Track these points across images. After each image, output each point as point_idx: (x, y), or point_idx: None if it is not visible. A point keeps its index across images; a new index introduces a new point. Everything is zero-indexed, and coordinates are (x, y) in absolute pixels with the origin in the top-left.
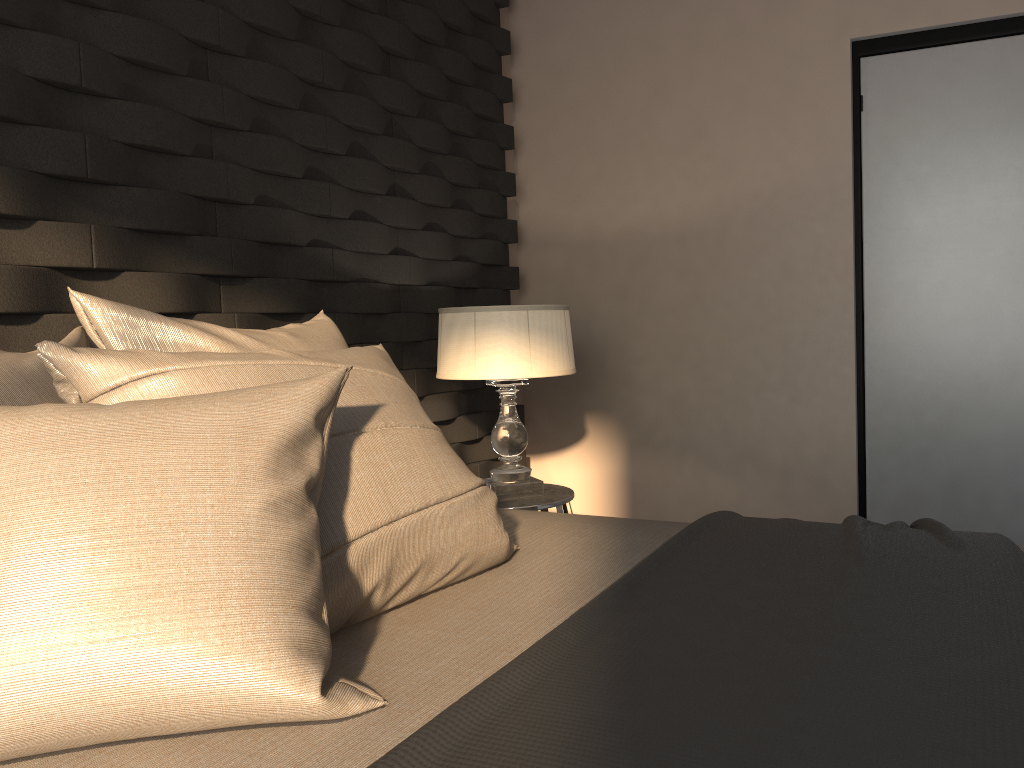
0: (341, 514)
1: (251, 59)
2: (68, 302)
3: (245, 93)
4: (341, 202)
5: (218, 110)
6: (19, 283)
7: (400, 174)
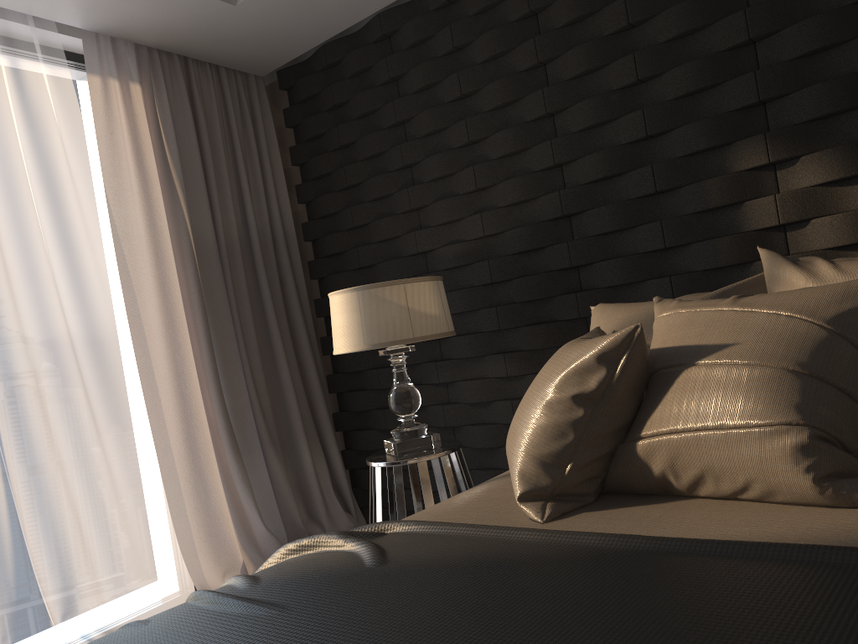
0: (647, 419)
1: None
2: None
3: None
4: None
5: None
6: (857, 222)
7: None
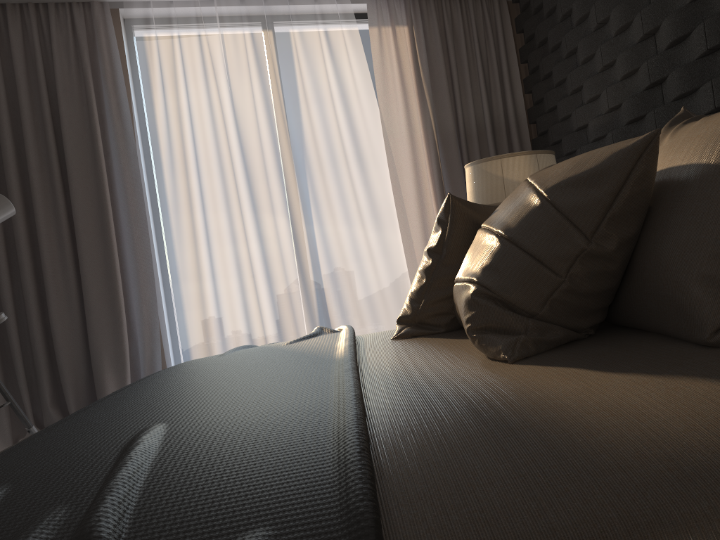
0: None
1: None
2: None
3: None
4: None
5: None
6: None
7: None
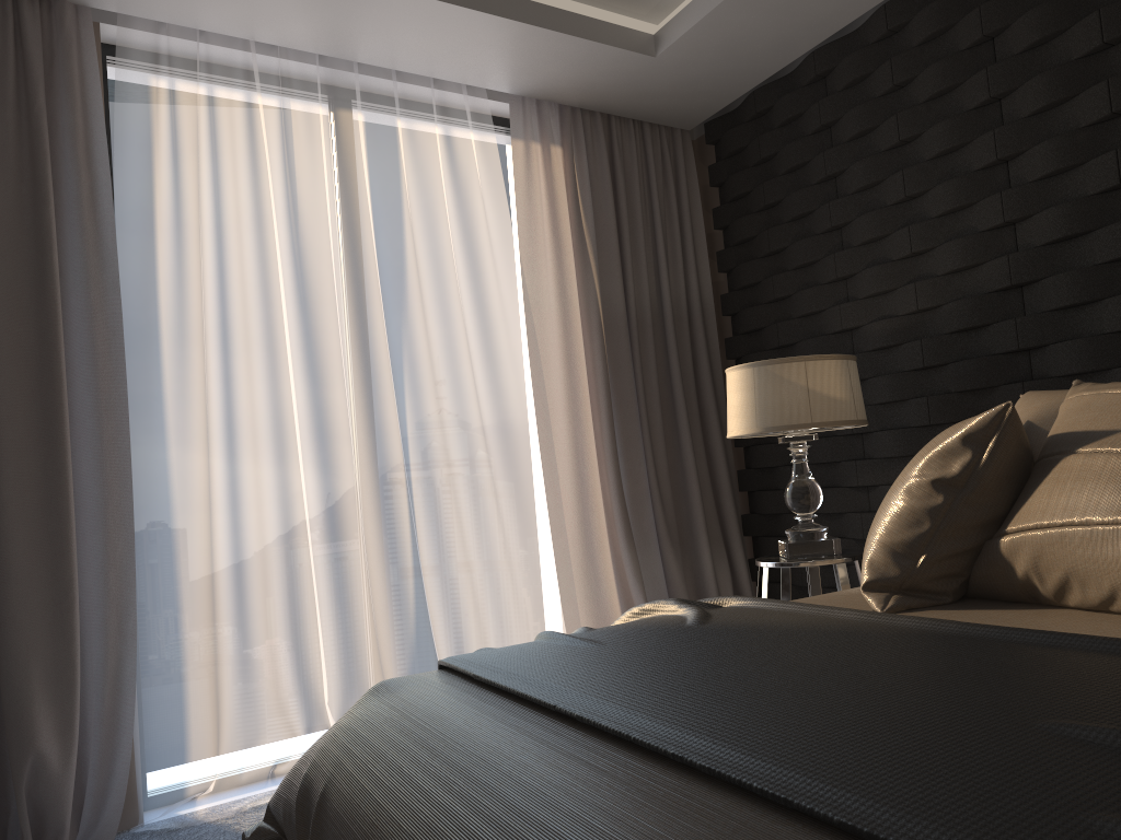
0: (1016, 512)
1: None
2: None
3: None
4: None
5: None
6: None
7: None
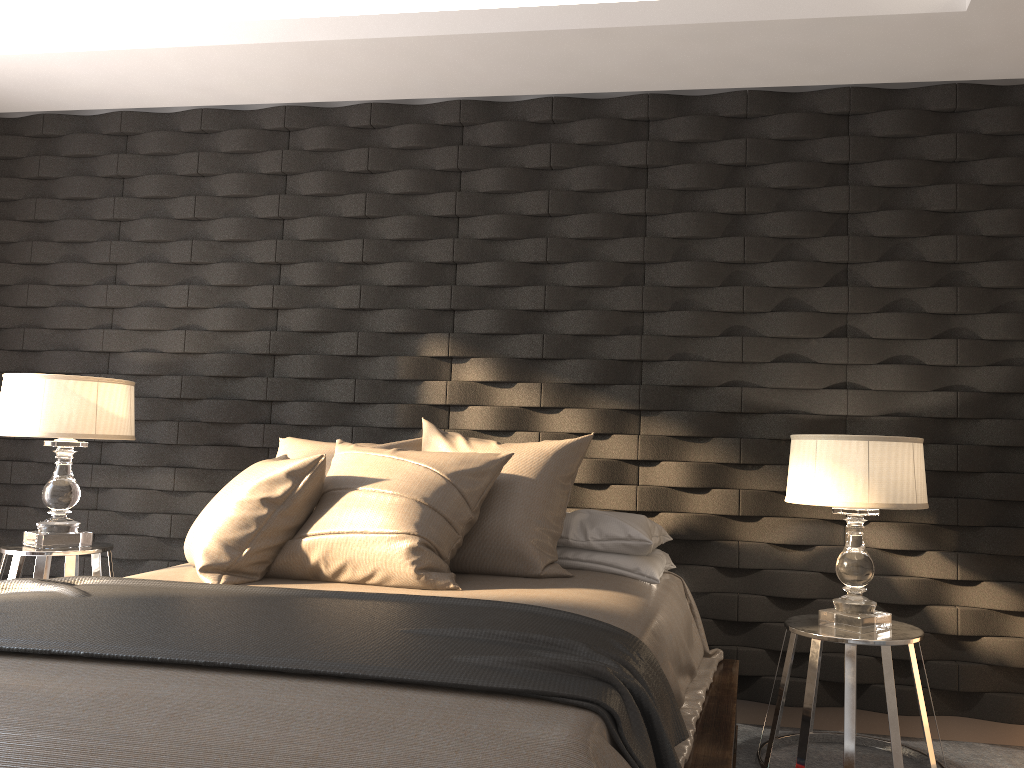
0: (314, 523)
1: (673, 262)
2: (533, 425)
3: (668, 285)
4: (758, 349)
5: (637, 302)
6: (499, 415)
7: (853, 316)
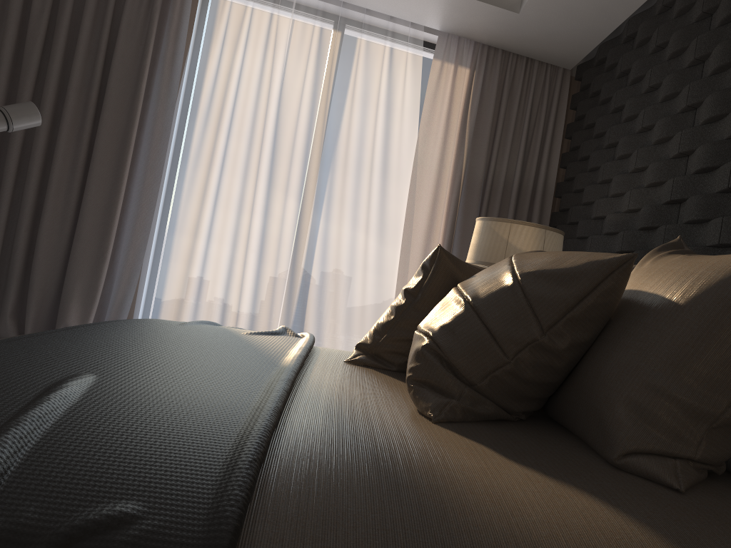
0: None
1: None
2: None
3: None
4: None
5: None
6: None
7: None
